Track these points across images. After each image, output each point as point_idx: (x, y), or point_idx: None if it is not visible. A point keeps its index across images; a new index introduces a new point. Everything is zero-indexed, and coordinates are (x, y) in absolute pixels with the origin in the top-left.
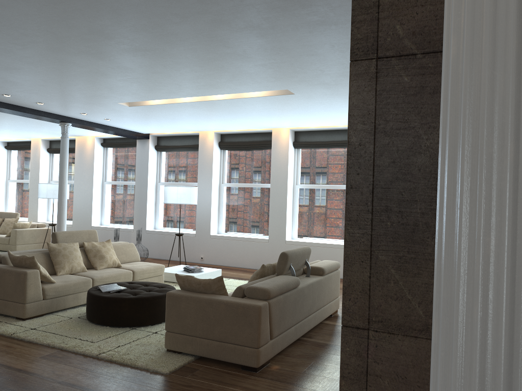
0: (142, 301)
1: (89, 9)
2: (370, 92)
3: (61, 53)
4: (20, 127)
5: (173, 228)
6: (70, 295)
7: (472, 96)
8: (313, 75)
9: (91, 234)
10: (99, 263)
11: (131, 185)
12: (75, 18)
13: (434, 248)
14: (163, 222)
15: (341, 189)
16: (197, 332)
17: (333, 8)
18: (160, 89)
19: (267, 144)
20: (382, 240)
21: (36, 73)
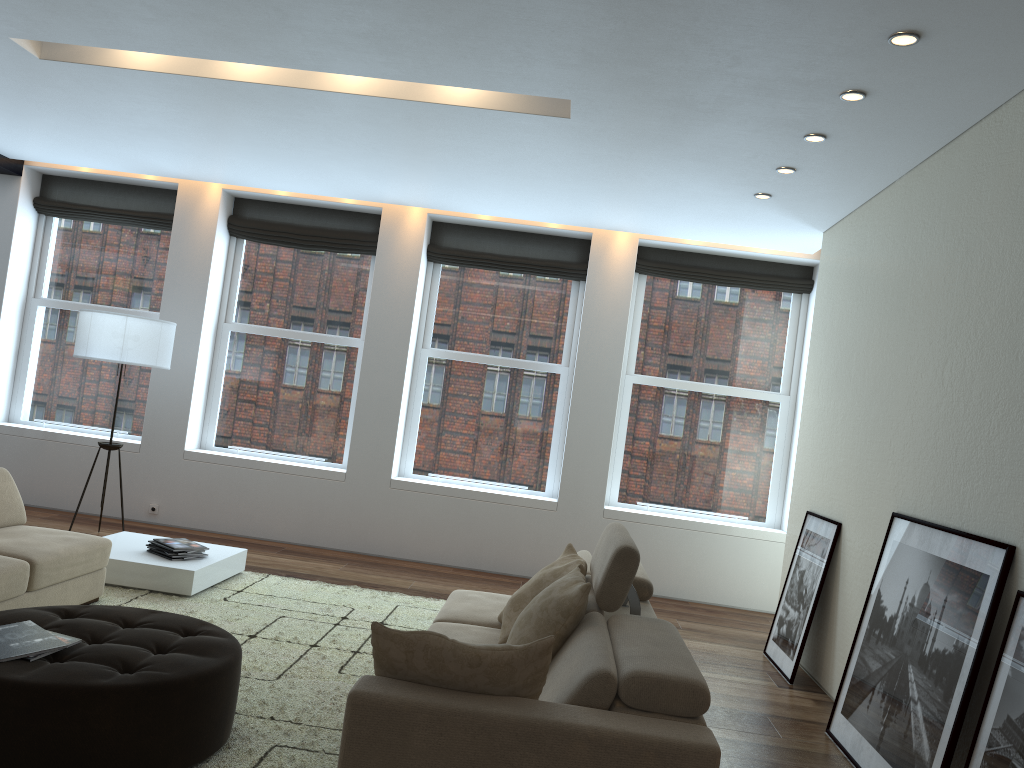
0: (164, 694)
1: None
2: None
3: None
4: None
5: (68, 424)
6: None
7: None
8: (695, 71)
9: None
10: None
11: None
12: None
13: None
14: (38, 406)
15: (530, 369)
16: None
17: None
18: (203, 18)
19: (362, 241)
20: None
21: None
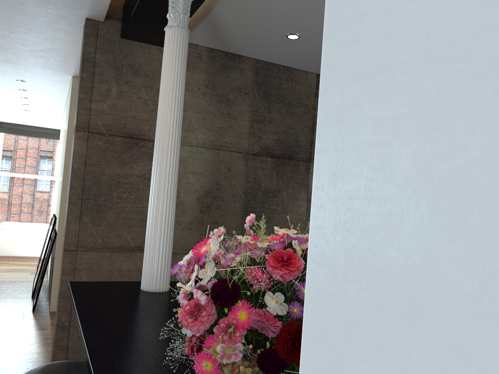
0: None
1: None
2: (84, 146)
3: None
4: None
5: None
6: None
7: (158, 185)
8: None
9: None
10: None
11: None
12: None
13: (107, 214)
14: None
15: None
16: None
17: (18, 57)
18: None
19: None
20: (86, 211)
21: None
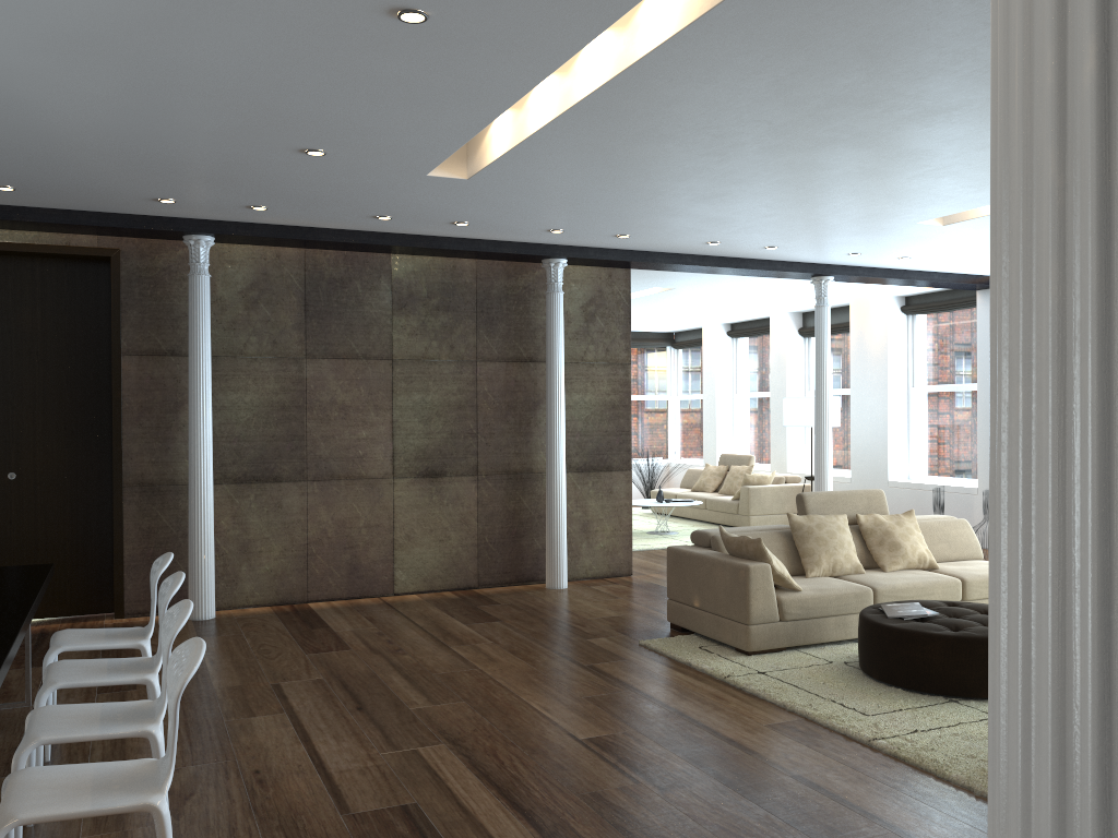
0: (970, 644)
1: (819, 64)
2: None
3: (786, 152)
4: (745, 294)
5: None
6: (830, 618)
7: (996, 304)
8: None
9: (872, 499)
10: (888, 559)
11: (970, 391)
12: (796, 86)
13: None
14: None
15: None
16: None
17: None
18: None
19: None
20: None
21: (753, 195)
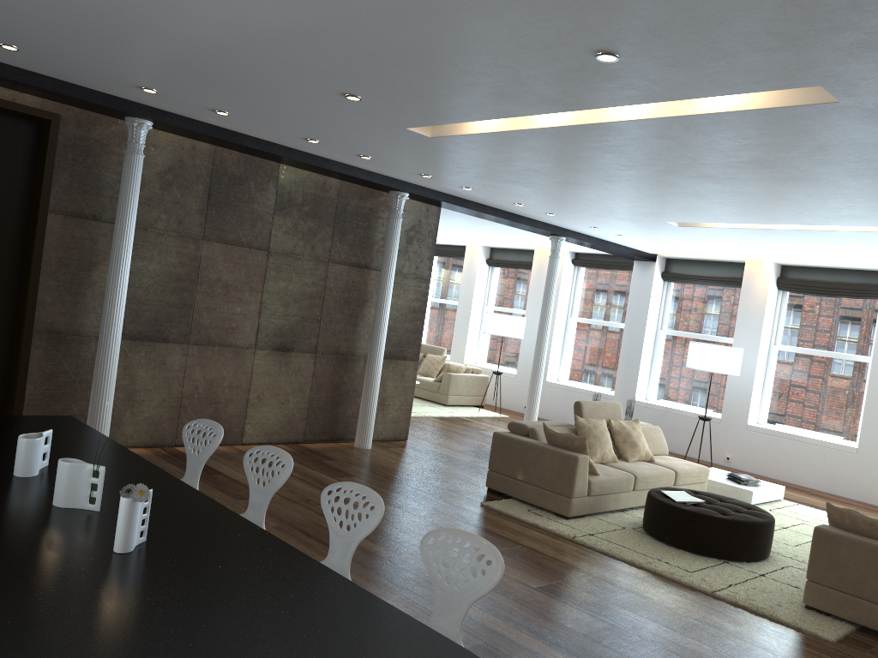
0: (739, 526)
1: (786, 144)
2: None
3: (671, 175)
4: (476, 232)
5: (678, 403)
6: (611, 494)
7: None
8: None
9: (615, 409)
10: (630, 453)
11: (613, 327)
12: (750, 149)
13: None
14: (662, 392)
15: None
16: (864, 593)
17: None
18: (760, 214)
19: (871, 290)
20: None
21: (601, 189)
